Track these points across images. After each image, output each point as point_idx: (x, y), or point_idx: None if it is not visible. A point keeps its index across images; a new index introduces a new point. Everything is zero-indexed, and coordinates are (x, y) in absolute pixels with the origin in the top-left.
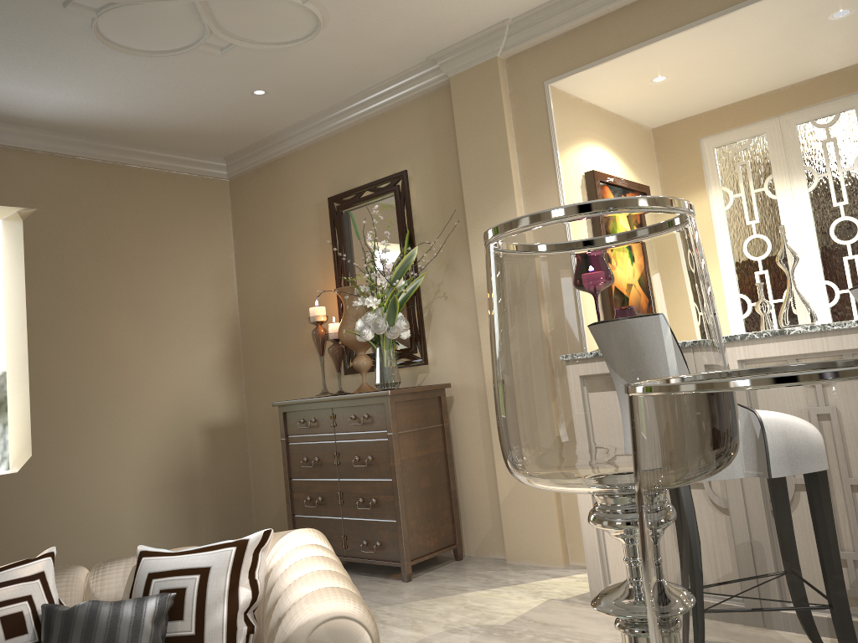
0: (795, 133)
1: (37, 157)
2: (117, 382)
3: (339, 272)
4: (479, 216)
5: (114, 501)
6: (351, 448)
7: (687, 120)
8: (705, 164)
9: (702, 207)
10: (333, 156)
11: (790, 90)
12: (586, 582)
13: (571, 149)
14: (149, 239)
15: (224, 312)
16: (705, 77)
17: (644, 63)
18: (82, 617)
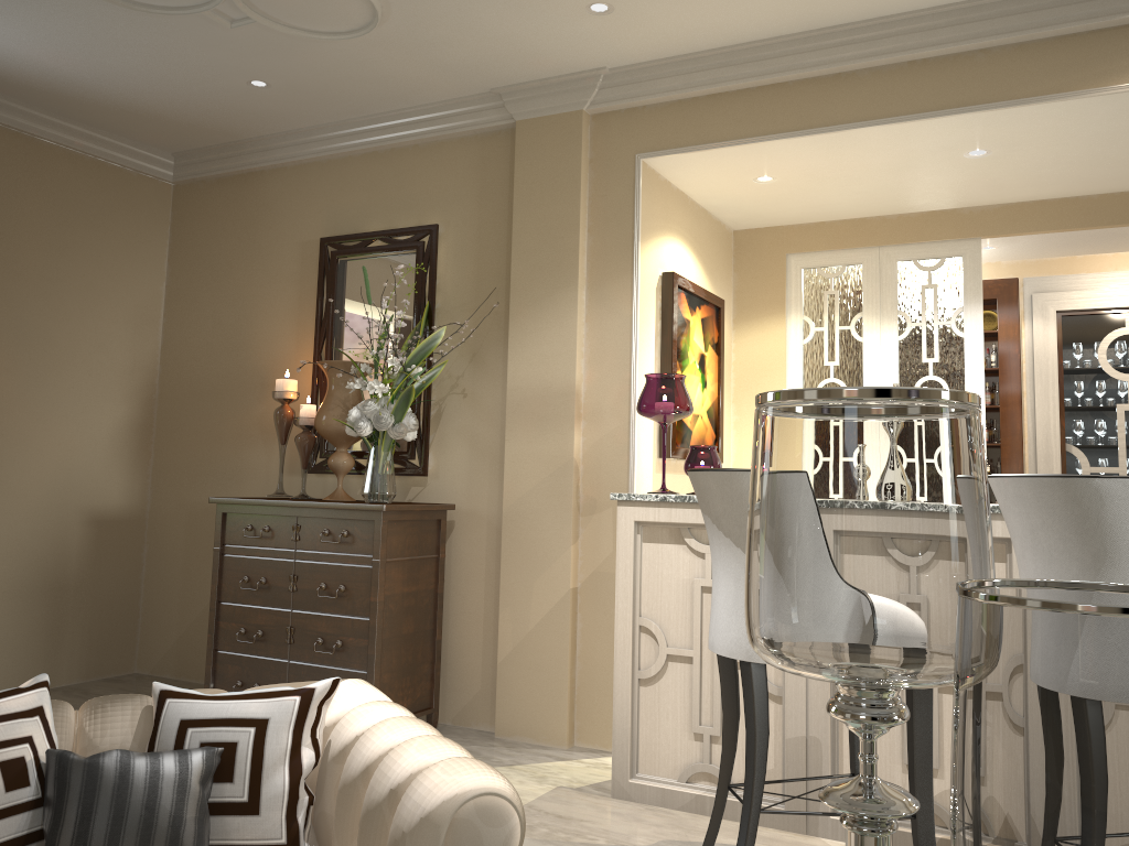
0: (895, 270)
1: None
2: None
3: (322, 338)
4: (528, 302)
5: None
6: (317, 572)
7: (776, 229)
8: (789, 285)
9: (777, 335)
10: (337, 186)
11: (897, 219)
12: (599, 769)
13: (652, 241)
14: (53, 245)
15: (141, 363)
16: (814, 187)
17: (756, 158)
18: (112, 770)
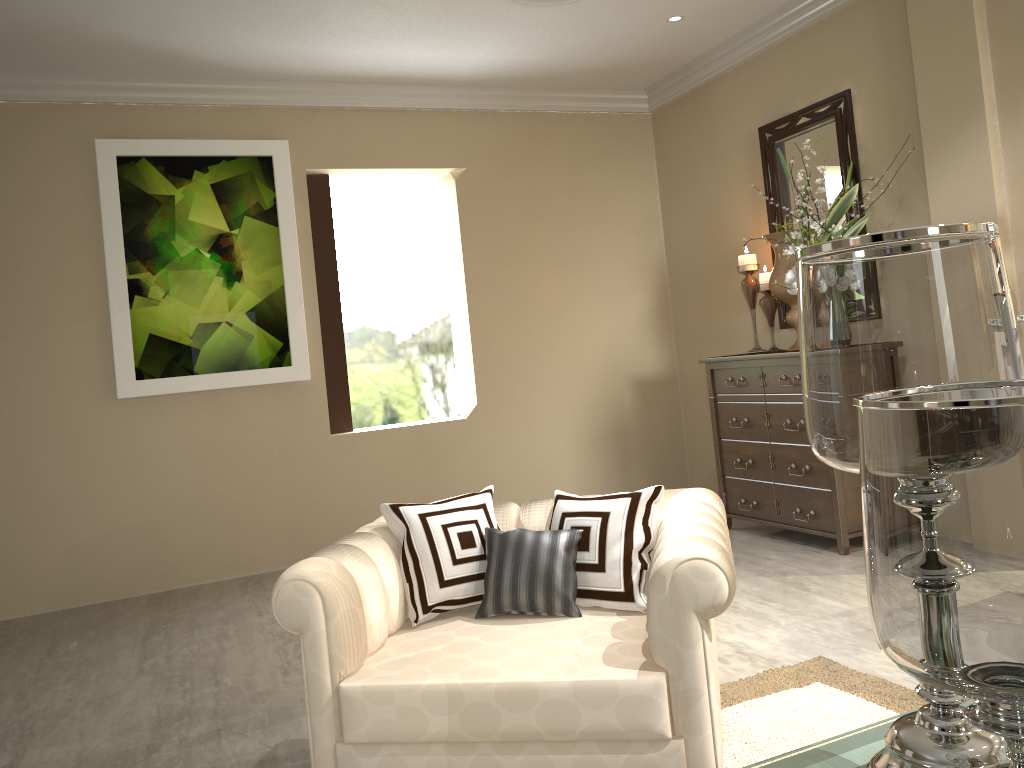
0: None
1: (463, 116)
2: (547, 335)
3: (772, 214)
4: (939, 141)
5: (550, 450)
6: (782, 410)
7: None
8: None
9: None
10: (764, 78)
11: None
12: None
13: None
14: (571, 187)
15: (651, 260)
16: None
17: None
18: (513, 539)
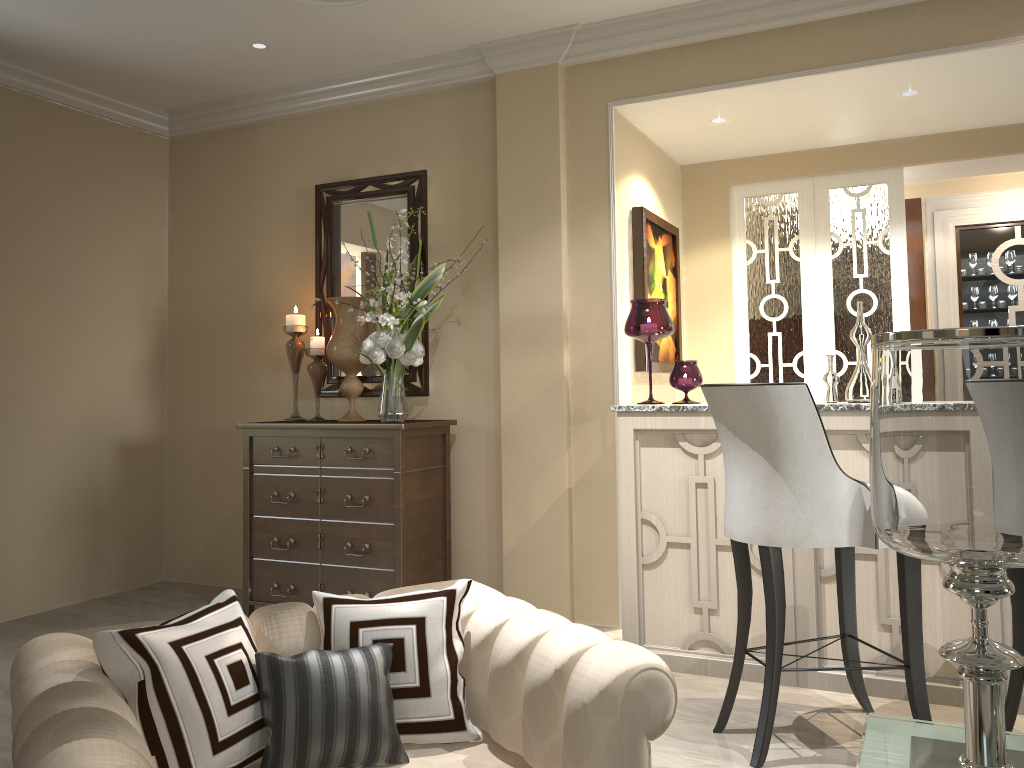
0: (827, 197)
1: None
2: (18, 379)
3: (322, 276)
4: (515, 238)
5: (3, 530)
6: (342, 485)
7: (720, 163)
8: (732, 213)
9: (724, 258)
10: (327, 137)
11: (828, 152)
12: None
13: (623, 180)
14: (69, 200)
15: (151, 304)
16: (760, 126)
17: (715, 103)
18: (316, 667)
